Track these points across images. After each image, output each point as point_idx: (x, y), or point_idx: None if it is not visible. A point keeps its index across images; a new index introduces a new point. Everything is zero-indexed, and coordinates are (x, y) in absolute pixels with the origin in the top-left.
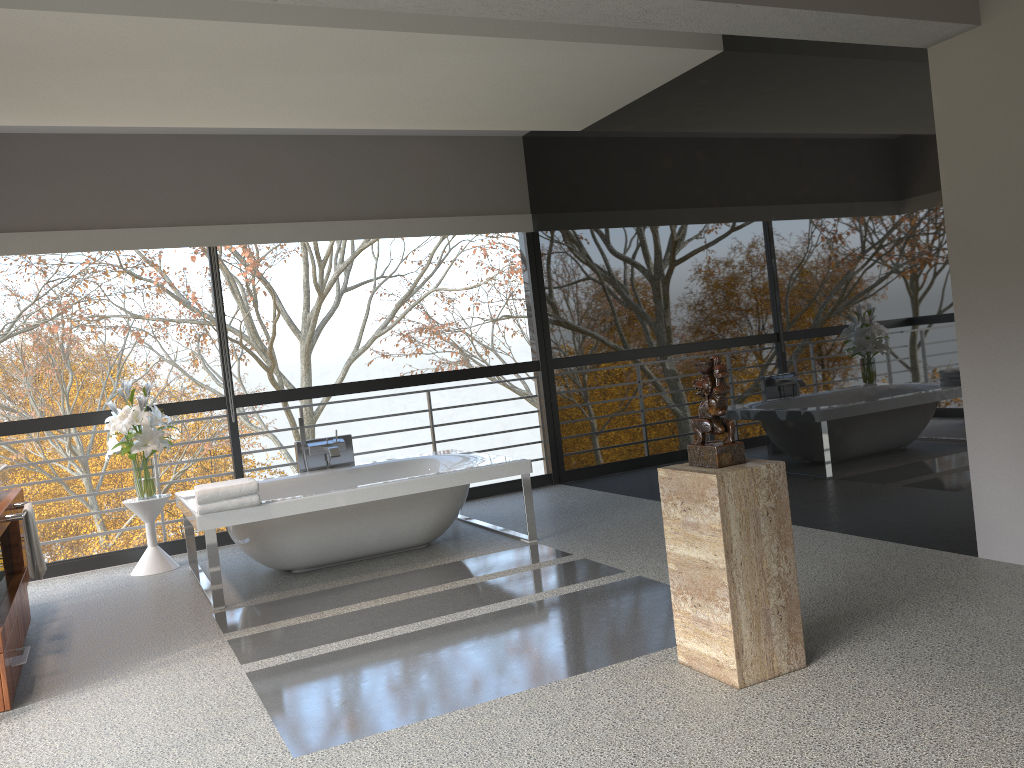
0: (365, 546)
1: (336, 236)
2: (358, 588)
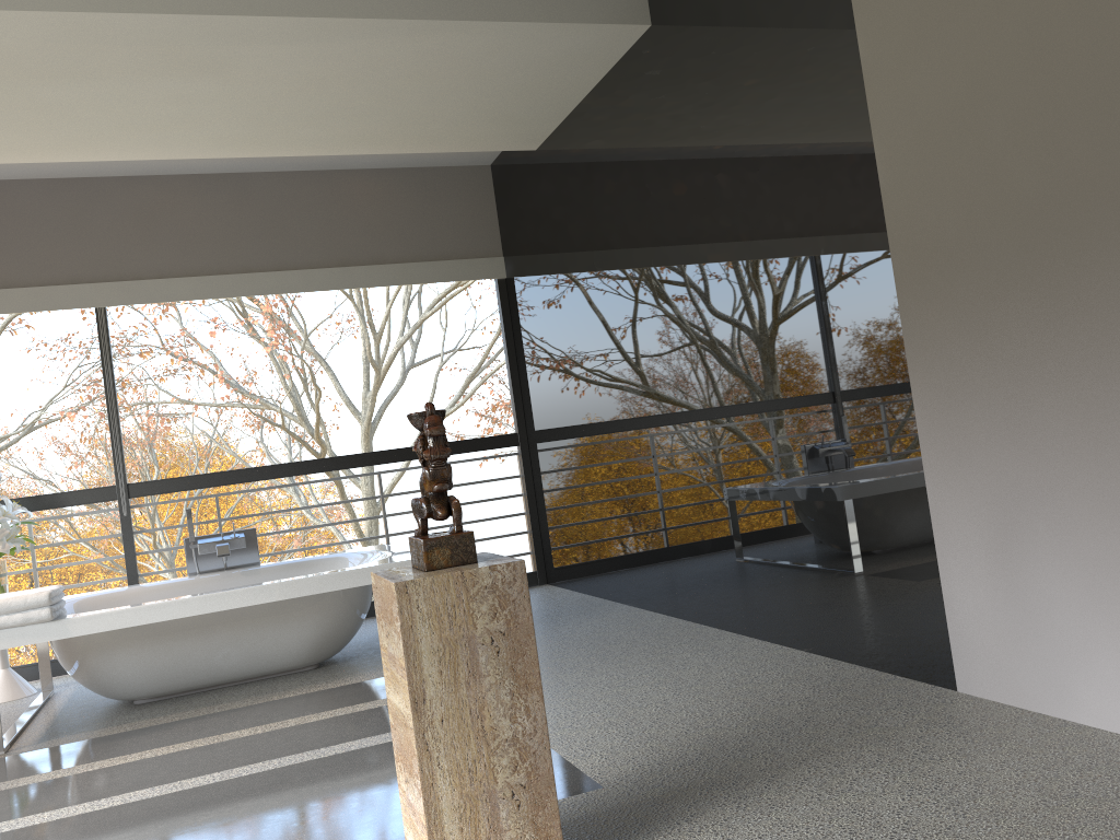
0: (223, 670)
1: (254, 291)
2: (174, 727)
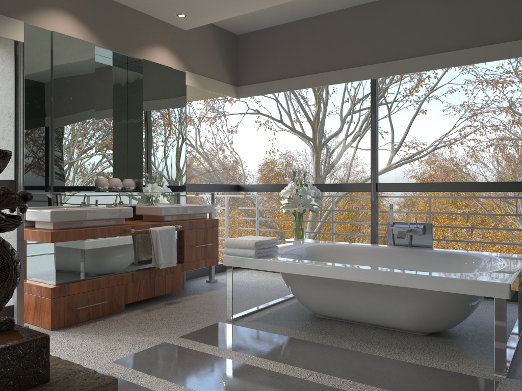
0: (358, 315)
1: (466, 61)
2: (294, 345)
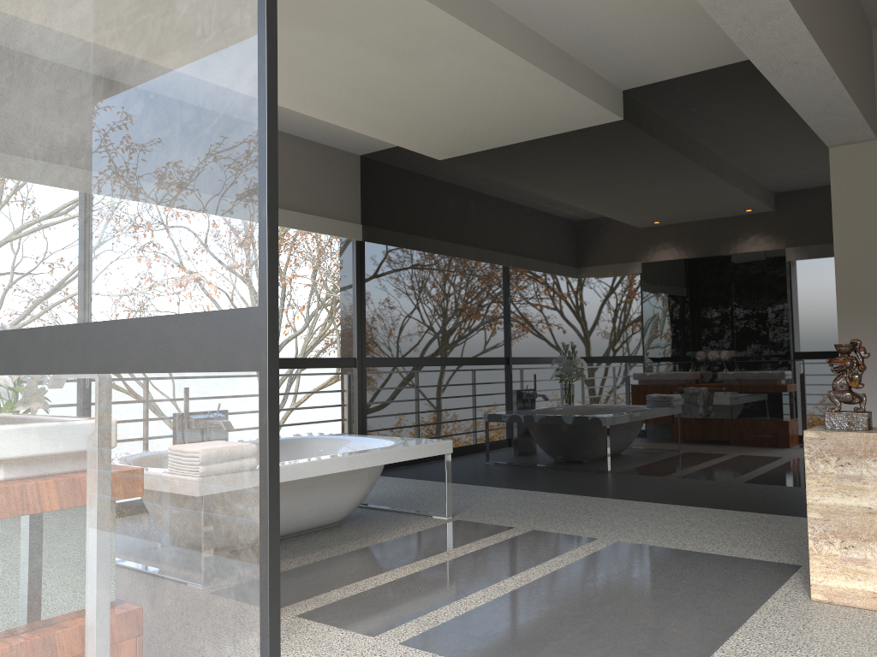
0: (303, 521)
1: None
2: (347, 561)
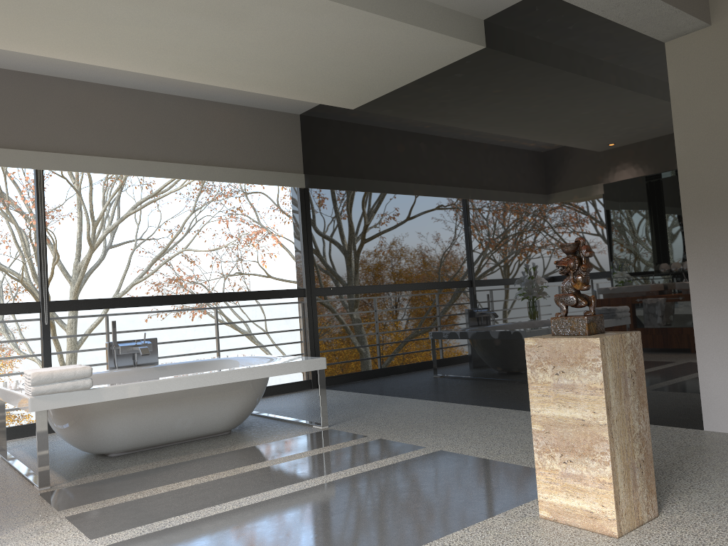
0: (179, 431)
1: (149, 173)
2: (182, 467)
